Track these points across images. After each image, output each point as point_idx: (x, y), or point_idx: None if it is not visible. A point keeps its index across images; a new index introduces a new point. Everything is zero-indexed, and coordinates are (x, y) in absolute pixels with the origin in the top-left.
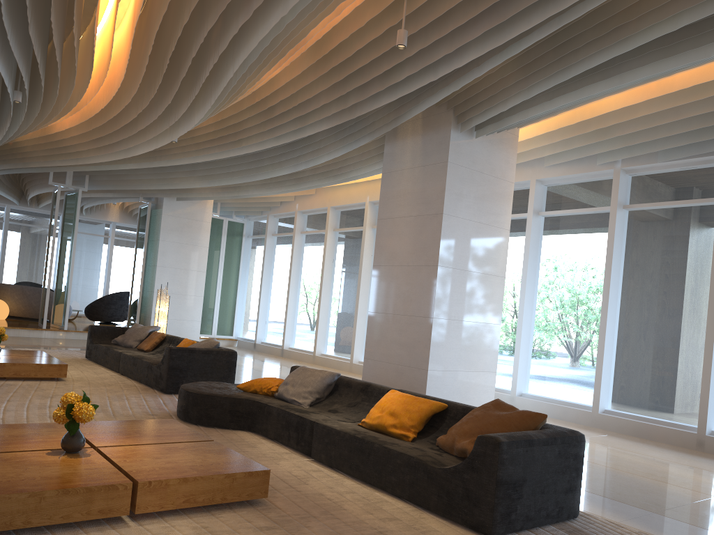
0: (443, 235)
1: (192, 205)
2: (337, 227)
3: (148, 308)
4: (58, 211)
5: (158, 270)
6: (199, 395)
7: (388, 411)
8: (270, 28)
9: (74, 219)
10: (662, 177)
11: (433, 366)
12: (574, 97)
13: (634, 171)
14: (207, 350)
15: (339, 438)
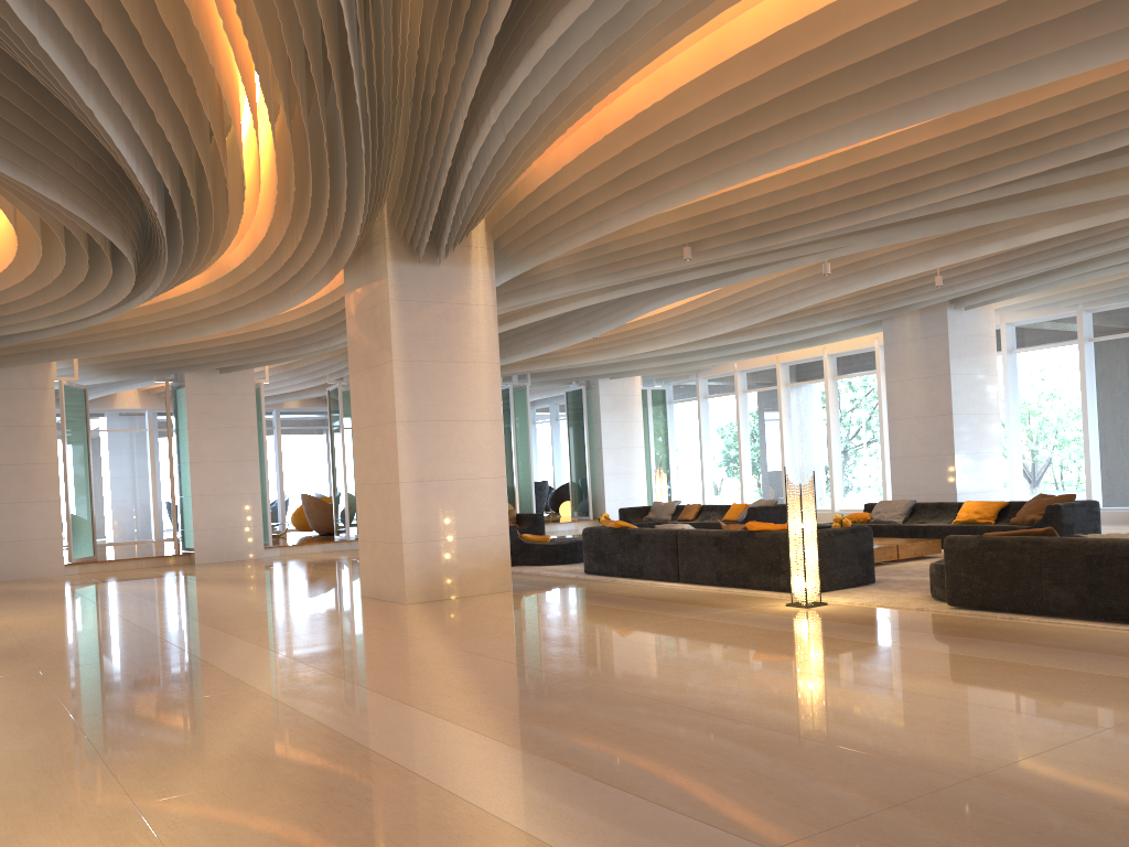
0: (952, 390)
1: (623, 381)
2: (788, 382)
3: (597, 492)
4: (513, 410)
5: (604, 452)
6: (824, 527)
7: (972, 511)
8: (856, 290)
9: (523, 414)
10: (1118, 313)
11: (959, 490)
12: (1048, 286)
13: (1094, 310)
14: (776, 506)
15: (949, 529)
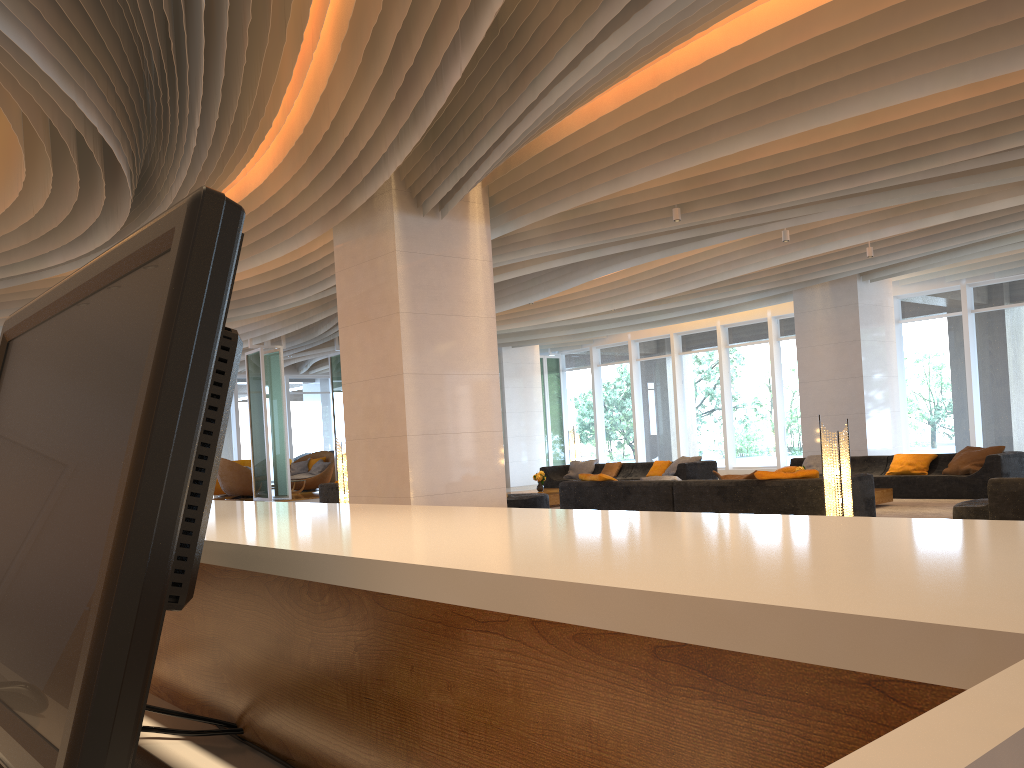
0: (862, 354)
1: (524, 350)
2: (681, 350)
3: None
4: None
5: (507, 416)
6: None
7: (905, 463)
8: (797, 258)
9: None
10: (998, 287)
11: (869, 446)
12: (956, 260)
13: (976, 284)
14: (702, 462)
15: (888, 480)
